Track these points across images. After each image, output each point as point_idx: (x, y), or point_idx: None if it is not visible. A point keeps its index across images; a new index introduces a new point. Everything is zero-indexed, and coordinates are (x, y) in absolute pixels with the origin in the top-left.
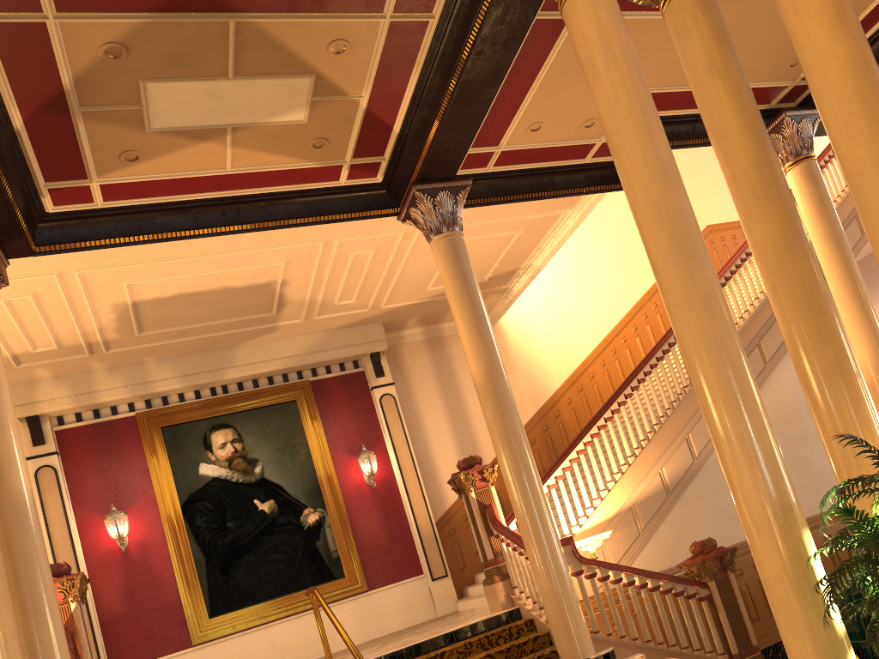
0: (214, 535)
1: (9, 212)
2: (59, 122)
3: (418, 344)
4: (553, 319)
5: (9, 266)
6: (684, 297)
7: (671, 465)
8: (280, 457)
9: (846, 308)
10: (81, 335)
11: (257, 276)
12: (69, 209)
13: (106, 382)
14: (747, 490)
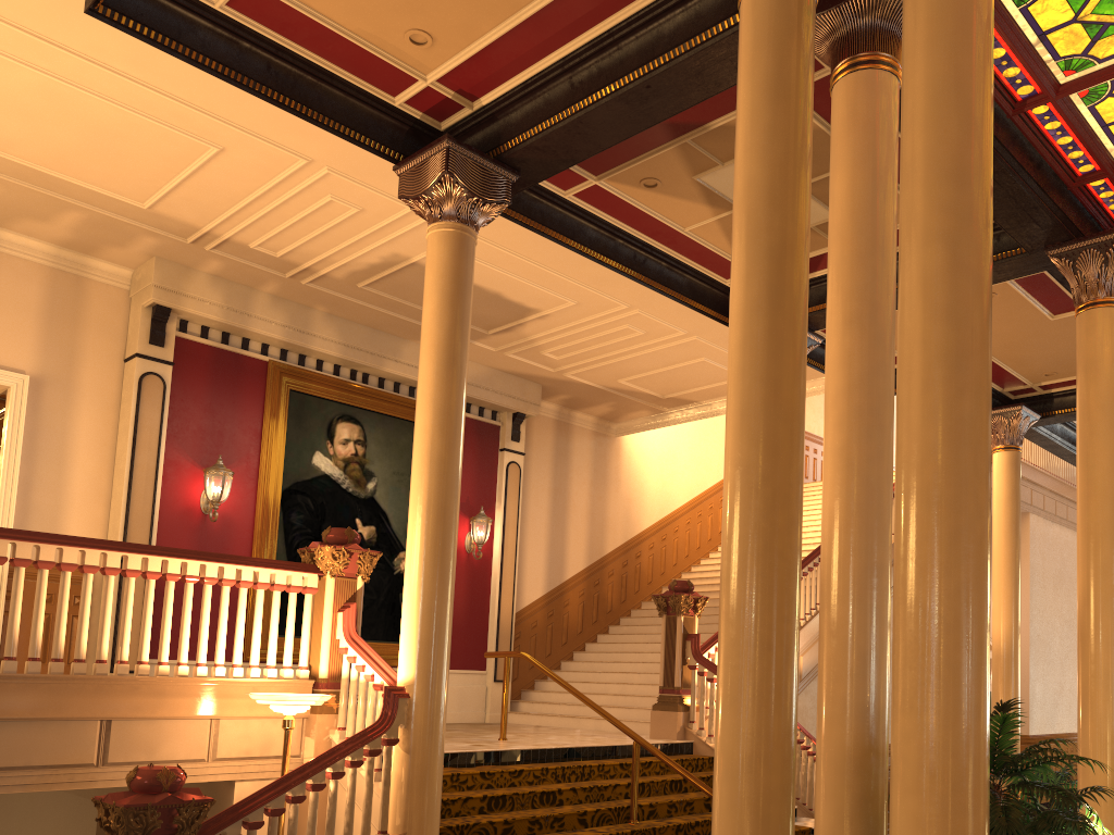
0: (304, 541)
1: (546, 177)
2: (659, 137)
3: (548, 422)
4: (663, 456)
5: (393, 181)
6: (1107, 563)
7: (807, 656)
8: (395, 482)
9: (1003, 584)
10: (319, 260)
11: (535, 300)
12: (543, 185)
13: (265, 310)
14: (1104, 715)
